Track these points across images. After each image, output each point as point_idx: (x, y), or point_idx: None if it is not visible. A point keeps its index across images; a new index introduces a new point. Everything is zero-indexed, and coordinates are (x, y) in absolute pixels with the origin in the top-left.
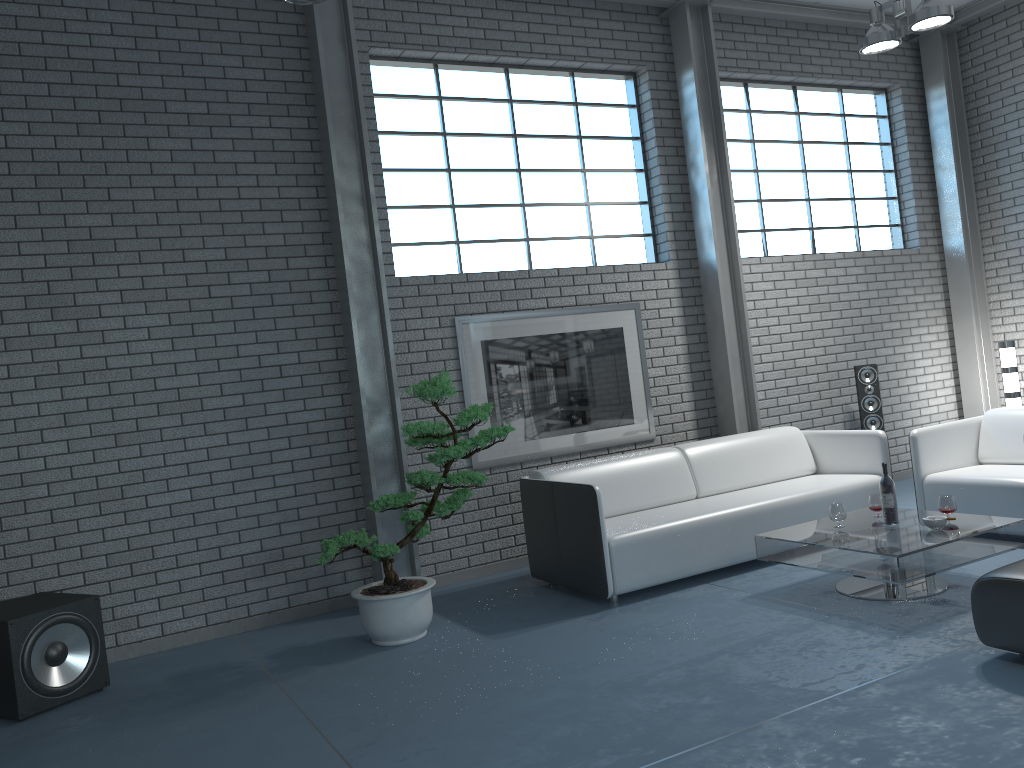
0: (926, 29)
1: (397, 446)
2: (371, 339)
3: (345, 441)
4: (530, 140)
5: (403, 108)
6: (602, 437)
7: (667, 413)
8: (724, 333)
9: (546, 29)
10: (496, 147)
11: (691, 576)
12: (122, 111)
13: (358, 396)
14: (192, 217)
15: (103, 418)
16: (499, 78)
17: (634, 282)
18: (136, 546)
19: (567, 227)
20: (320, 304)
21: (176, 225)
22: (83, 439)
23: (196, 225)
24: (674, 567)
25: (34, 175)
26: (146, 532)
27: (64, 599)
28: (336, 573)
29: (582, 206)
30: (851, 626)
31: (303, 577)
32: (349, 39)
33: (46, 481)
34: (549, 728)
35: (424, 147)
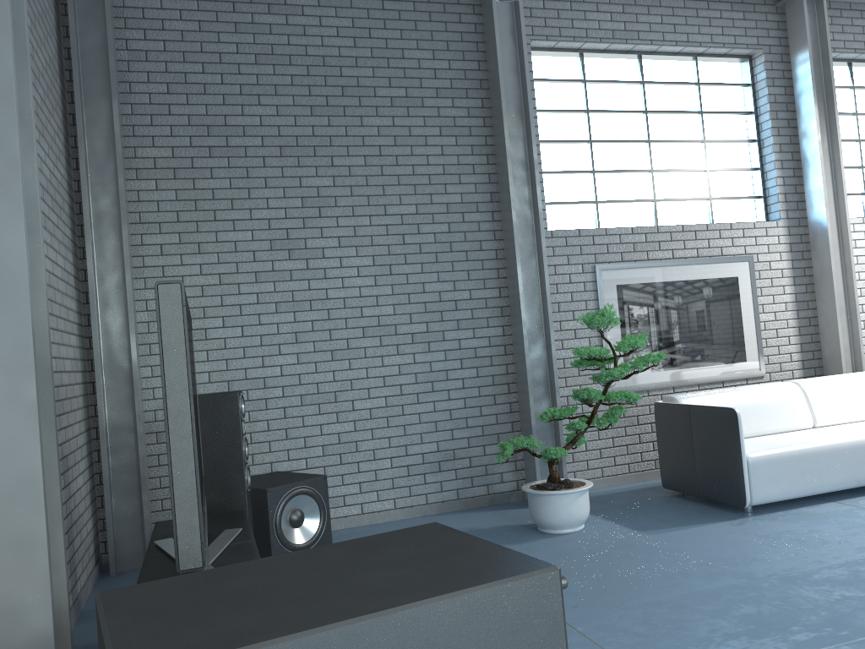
0: None
1: (549, 370)
2: (530, 280)
3: (504, 365)
4: (658, 115)
5: (554, 90)
6: (718, 372)
7: (775, 353)
8: (832, 284)
9: (676, 20)
10: (629, 122)
11: (814, 495)
12: (343, 96)
13: (519, 327)
14: (392, 179)
15: (323, 337)
16: (633, 63)
17: (748, 238)
18: (344, 440)
19: (688, 190)
20: (487, 251)
21: (380, 186)
22: (308, 353)
23: (395, 186)
24: (804, 485)
25: (279, 146)
26: (352, 430)
27: (300, 476)
28: (495, 474)
29: (701, 172)
30: None
31: (469, 475)
32: (519, 33)
33: (281, 385)
34: (734, 606)
35: (570, 122)
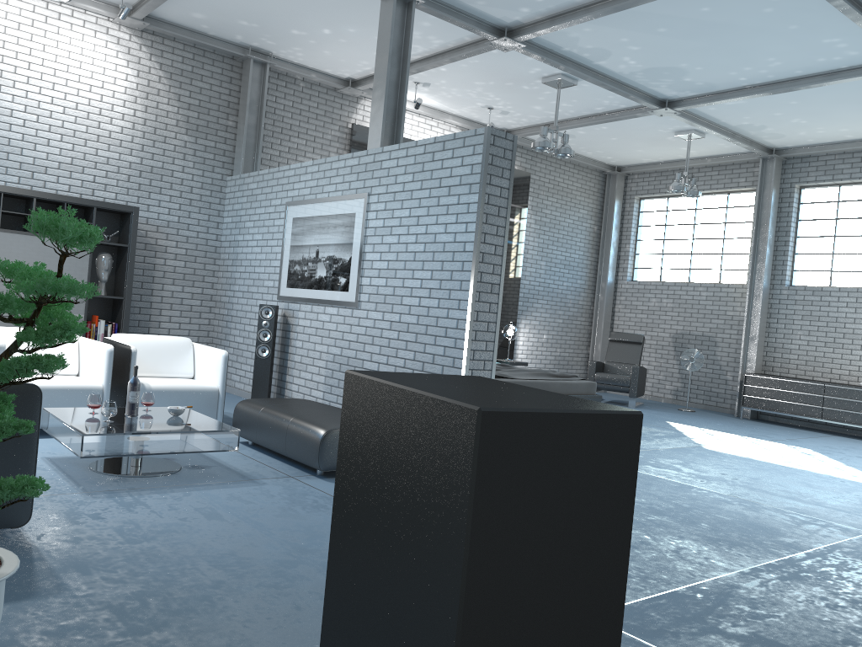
0: None
1: None
2: None
3: None
4: None
5: None
6: None
7: None
8: None
9: None
10: None
11: None
12: None
13: None
14: None
15: None
16: None
17: None
18: None
19: None
20: None
21: None
22: None
23: None
24: None
25: None
26: None
27: None
28: None
29: None
30: (224, 487)
31: None
32: None
33: None
34: None
35: None
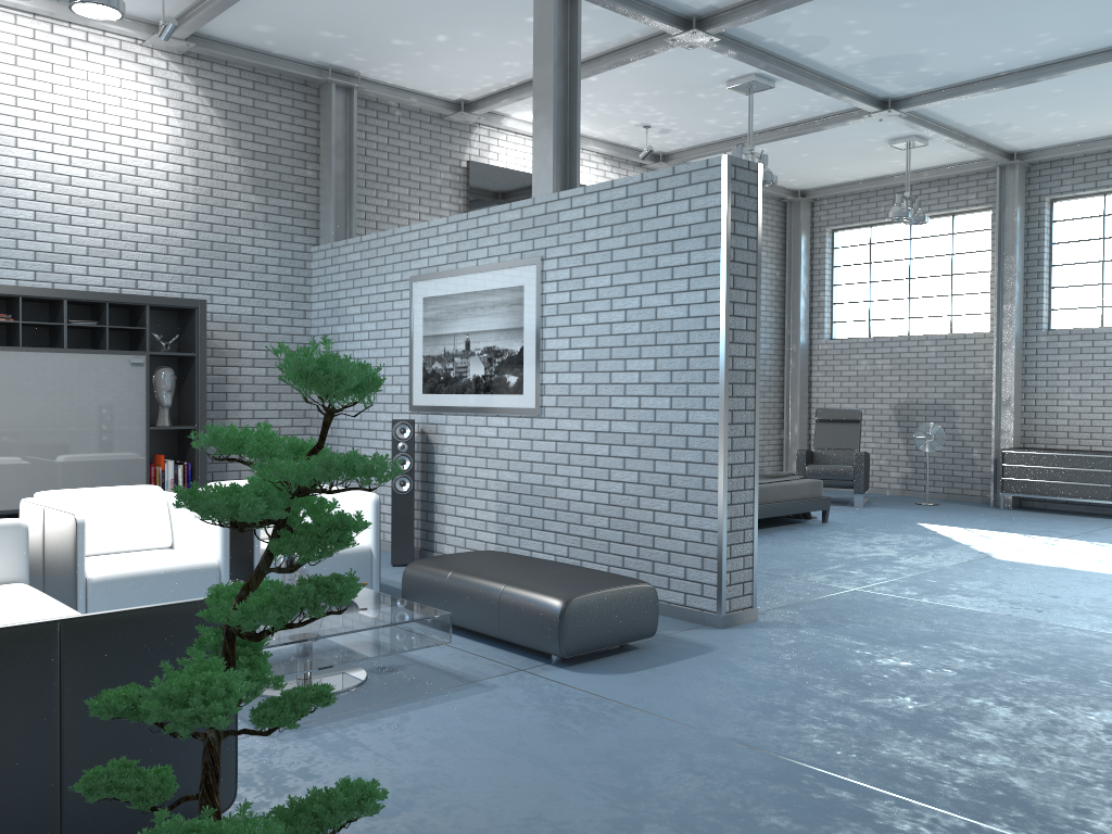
0: (74, 10)
1: None
2: None
3: None
4: None
5: None
6: None
7: None
8: None
9: None
10: None
11: None
12: None
13: None
14: None
15: None
16: None
17: None
18: None
19: None
20: None
21: None
22: None
23: None
24: None
25: None
26: None
27: None
28: None
29: None
30: (446, 699)
31: None
32: None
33: None
34: (772, 828)
35: None
